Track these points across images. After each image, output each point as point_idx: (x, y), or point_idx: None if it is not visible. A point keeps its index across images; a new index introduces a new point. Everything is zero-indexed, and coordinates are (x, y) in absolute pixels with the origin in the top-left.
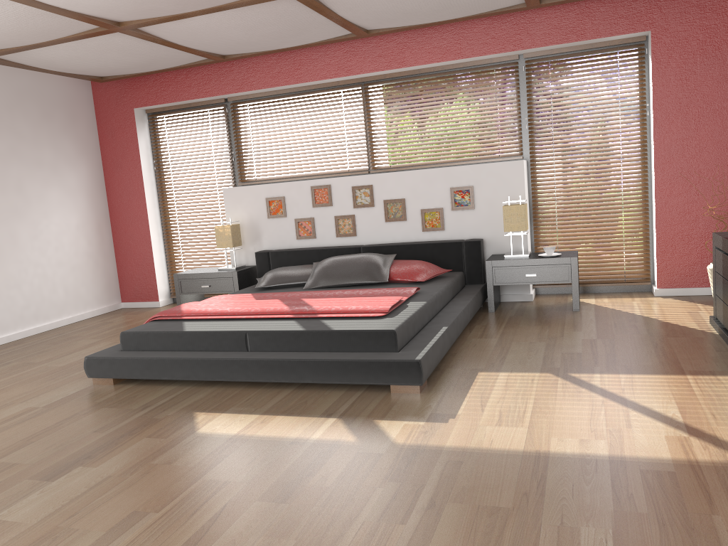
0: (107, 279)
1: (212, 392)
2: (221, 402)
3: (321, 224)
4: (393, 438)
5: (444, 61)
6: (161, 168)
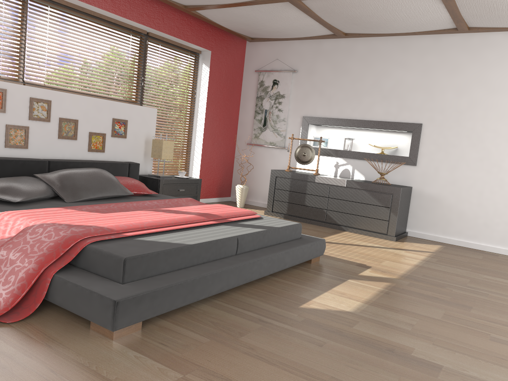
0: None
1: (245, 295)
2: (282, 297)
3: None
4: (389, 277)
5: (114, 14)
6: None
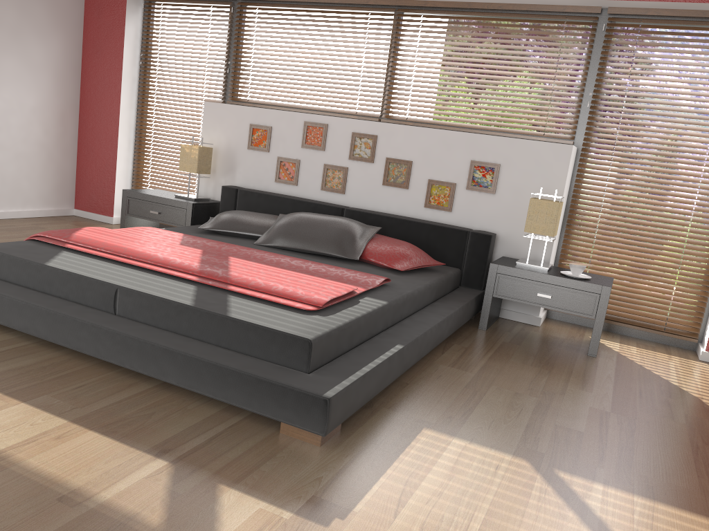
0: (61, 178)
1: (48, 359)
2: (40, 382)
3: (307, 170)
4: None
5: None
6: (147, 64)
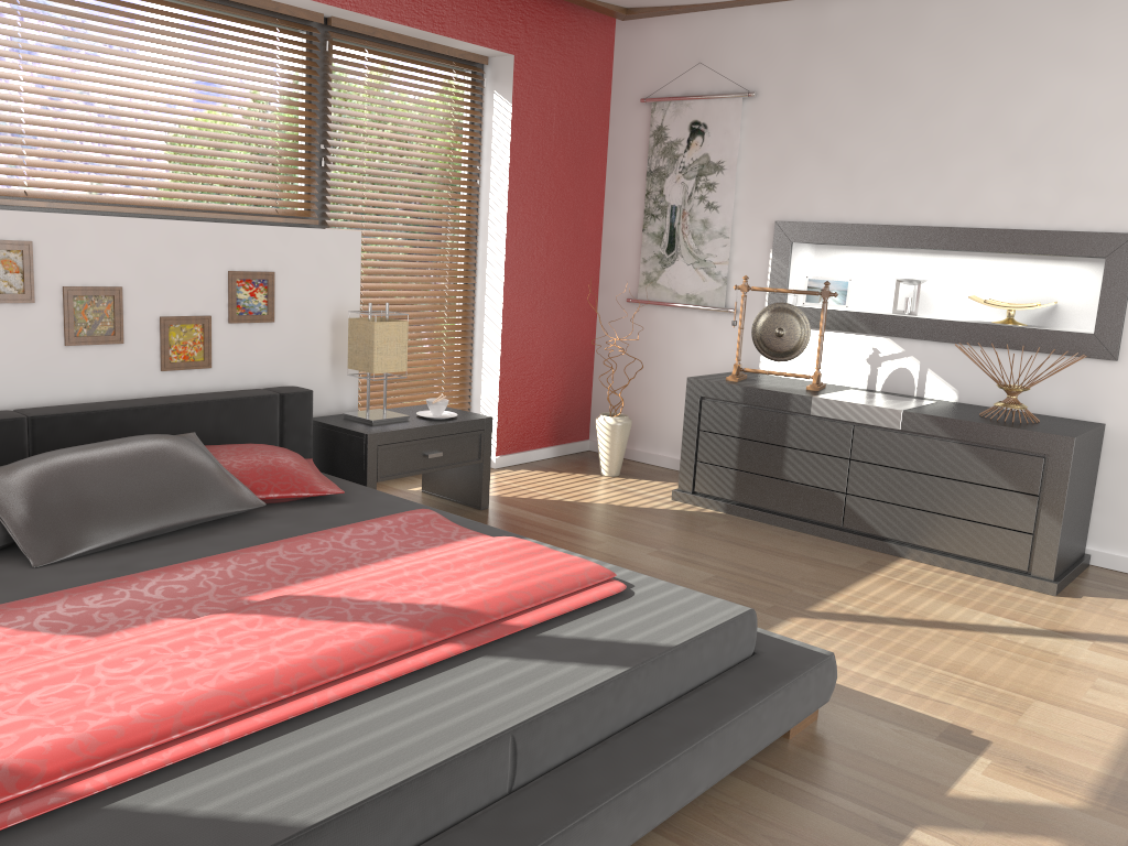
0: None
1: None
2: None
3: None
4: (1054, 803)
5: None
6: None
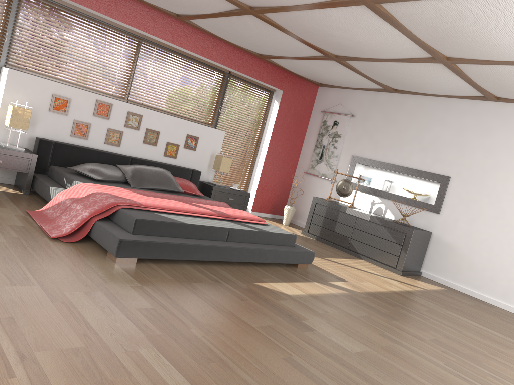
0: None
1: (221, 268)
2: (247, 276)
3: (95, 130)
4: (353, 290)
5: (202, 56)
6: None
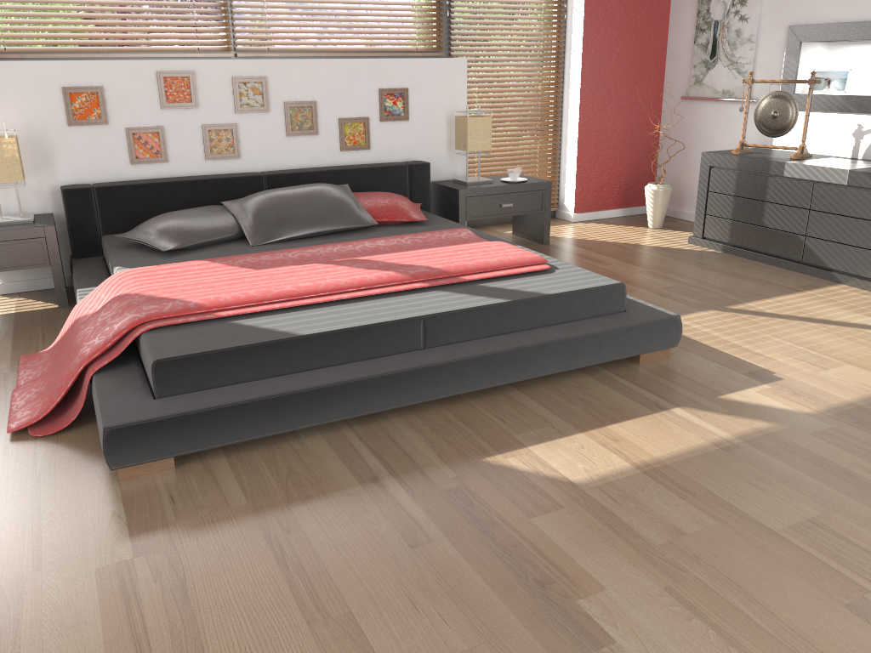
0: None
1: (412, 425)
2: (476, 435)
3: (178, 138)
4: (791, 409)
5: None
6: None
